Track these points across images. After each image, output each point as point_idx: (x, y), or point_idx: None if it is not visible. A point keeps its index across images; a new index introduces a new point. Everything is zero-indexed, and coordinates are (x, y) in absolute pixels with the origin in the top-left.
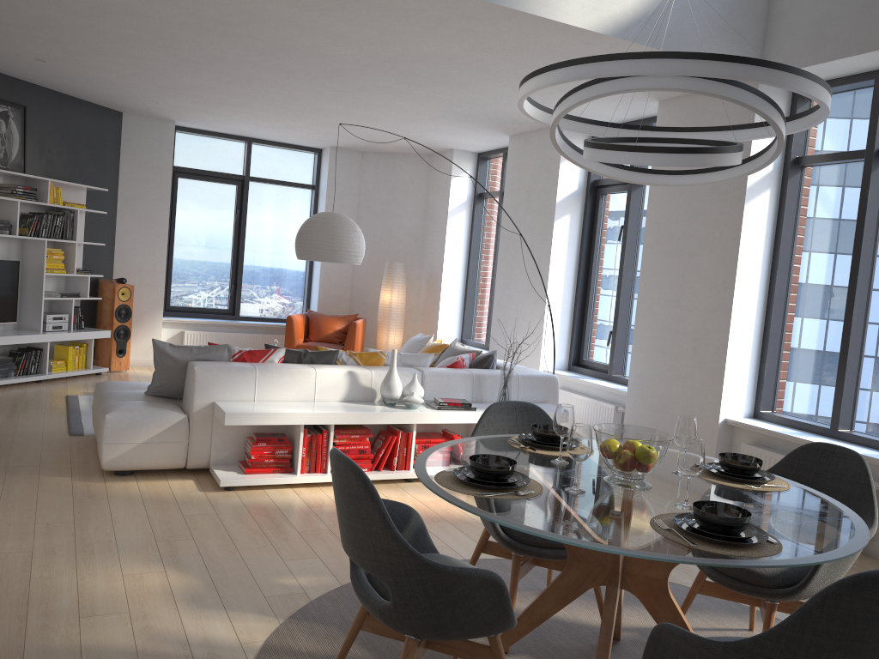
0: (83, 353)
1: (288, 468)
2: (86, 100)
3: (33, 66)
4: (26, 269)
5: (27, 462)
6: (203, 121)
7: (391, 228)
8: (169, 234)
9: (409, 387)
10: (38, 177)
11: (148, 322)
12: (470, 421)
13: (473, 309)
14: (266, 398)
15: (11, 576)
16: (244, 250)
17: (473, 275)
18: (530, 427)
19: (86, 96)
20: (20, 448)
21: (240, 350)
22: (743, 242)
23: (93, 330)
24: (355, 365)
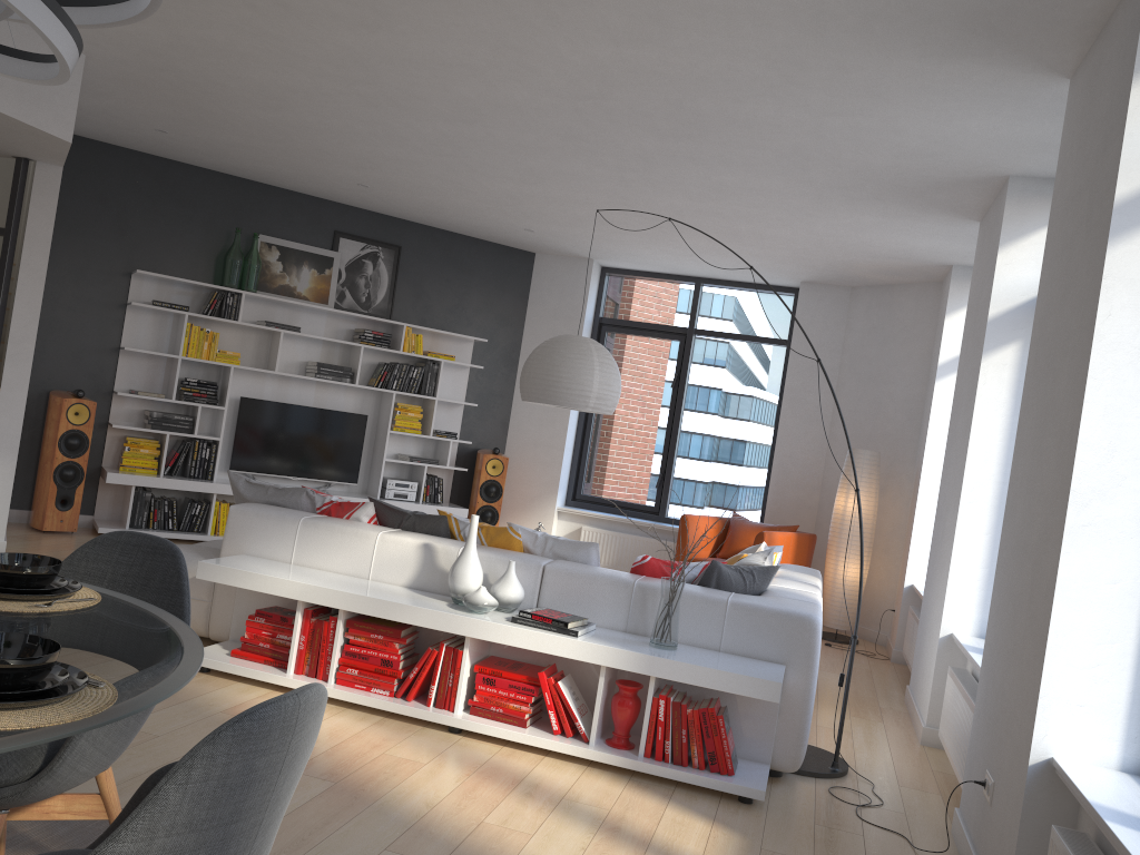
0: None
1: (287, 662)
2: (483, 239)
3: (373, 196)
4: (379, 426)
5: None
6: (615, 255)
7: (878, 400)
8: None
9: (496, 581)
10: (390, 321)
11: (539, 509)
12: (557, 653)
13: None
14: (306, 562)
15: None
16: (678, 427)
17: None
18: (146, 583)
19: (473, 233)
20: None
21: (332, 500)
22: (1107, 330)
23: (446, 506)
24: (479, 543)
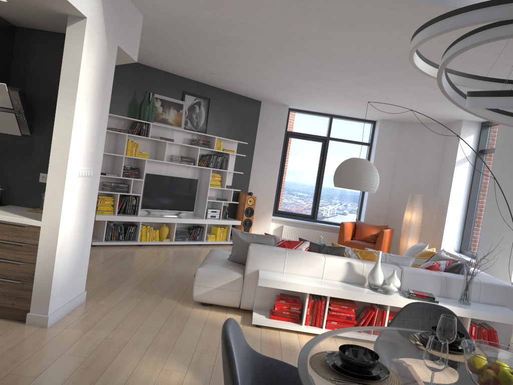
0: (225, 232)
1: (298, 320)
2: (241, 95)
3: (210, 77)
4: (201, 184)
5: (162, 289)
6: (303, 105)
7: (416, 171)
8: (281, 169)
9: (389, 278)
10: (210, 135)
11: (264, 218)
12: None
13: (470, 230)
14: (291, 272)
15: (107, 354)
16: (322, 180)
17: (472, 206)
18: None
19: (241, 92)
20: (165, 280)
21: (282, 240)
22: None
23: (232, 220)
24: (356, 258)
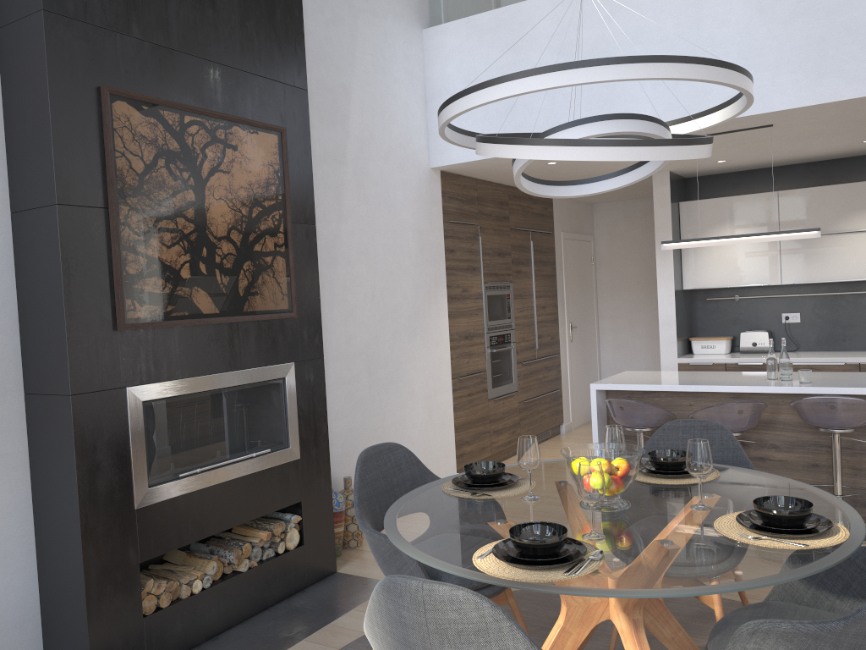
0: None
1: None
2: None
3: None
4: None
5: None
6: None
7: None
8: None
9: None
10: None
11: None
12: None
13: None
14: None
15: None
16: None
17: None
18: None
19: None
20: None
21: None
22: None
23: None
24: None
